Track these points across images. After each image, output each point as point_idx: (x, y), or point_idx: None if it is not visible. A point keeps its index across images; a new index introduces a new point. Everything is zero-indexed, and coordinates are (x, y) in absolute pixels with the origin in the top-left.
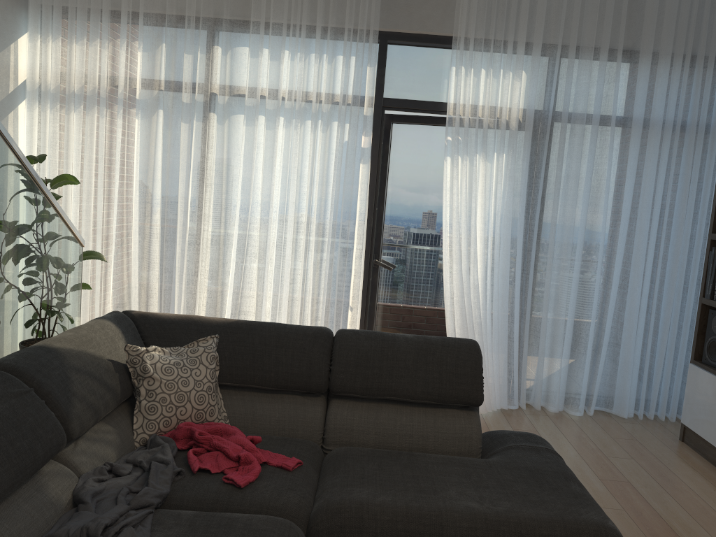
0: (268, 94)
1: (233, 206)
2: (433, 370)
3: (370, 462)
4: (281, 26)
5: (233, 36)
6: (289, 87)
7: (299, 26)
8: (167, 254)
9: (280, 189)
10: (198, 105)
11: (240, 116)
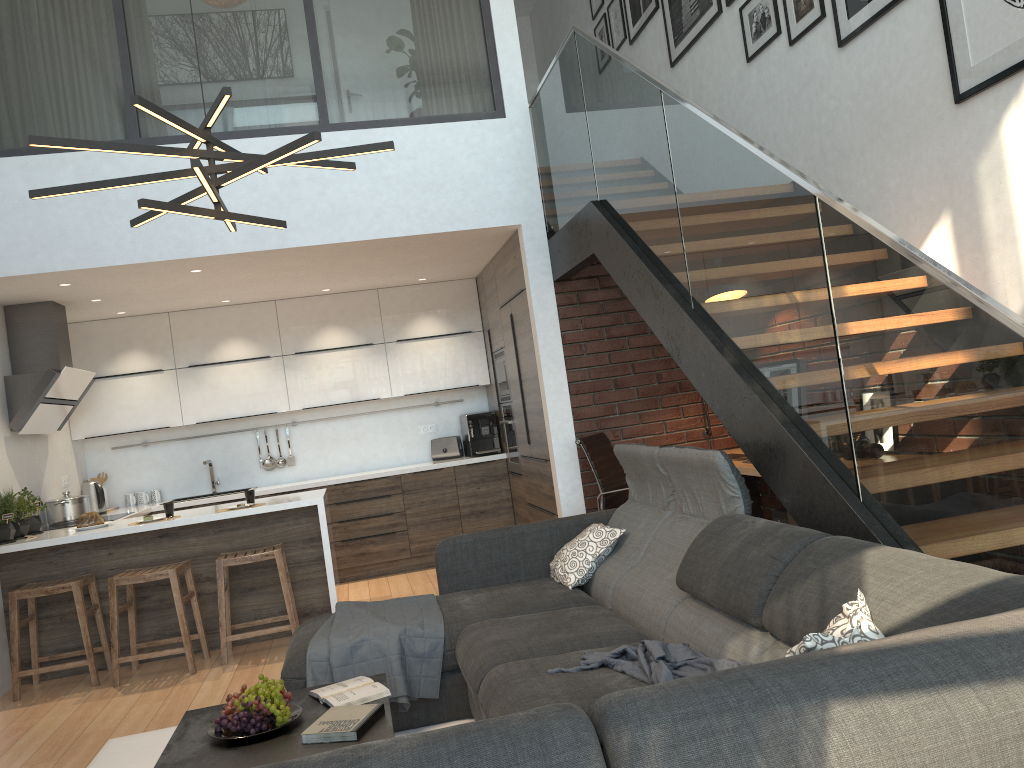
0: None
1: None
2: None
3: None
4: None
5: None
6: None
7: None
8: None
9: None
10: None
11: None
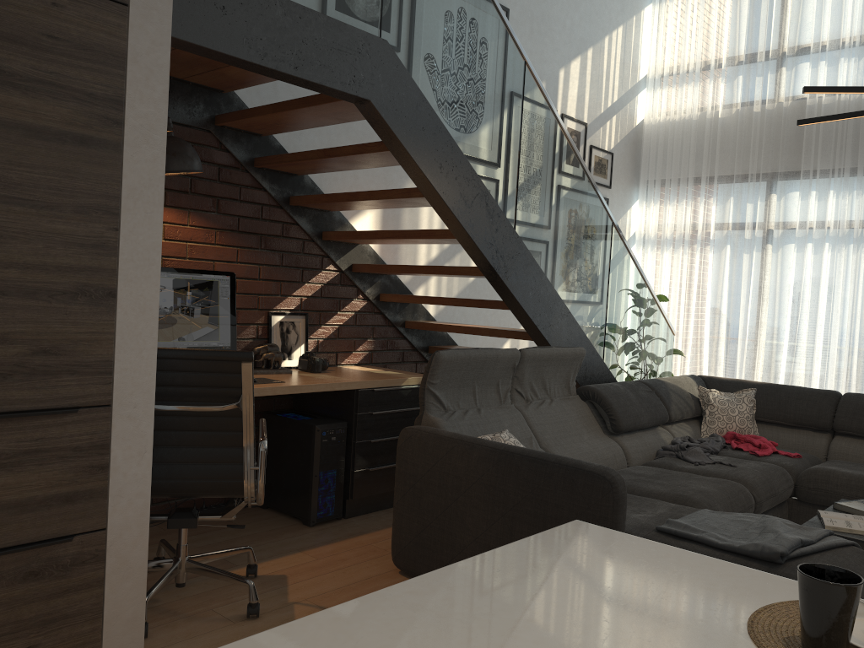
0: (814, 226)
1: (785, 315)
2: None
3: (849, 464)
4: (826, 174)
5: (787, 185)
6: (833, 219)
7: (843, 170)
8: (730, 353)
9: (824, 300)
10: (757, 239)
11: (792, 245)
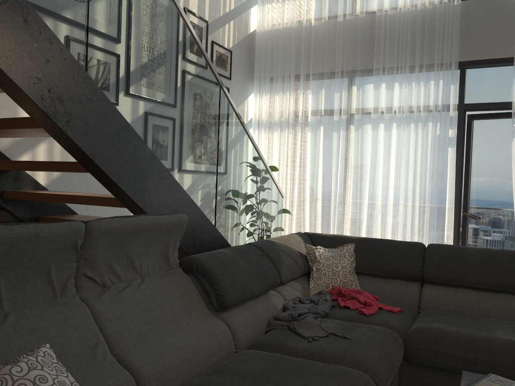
0: (385, 109)
1: (365, 180)
2: (493, 268)
3: (446, 316)
4: (392, 69)
5: (363, 79)
6: (399, 104)
7: (404, 67)
8: (325, 210)
9: (394, 167)
10: (343, 121)
11: (368, 125)
